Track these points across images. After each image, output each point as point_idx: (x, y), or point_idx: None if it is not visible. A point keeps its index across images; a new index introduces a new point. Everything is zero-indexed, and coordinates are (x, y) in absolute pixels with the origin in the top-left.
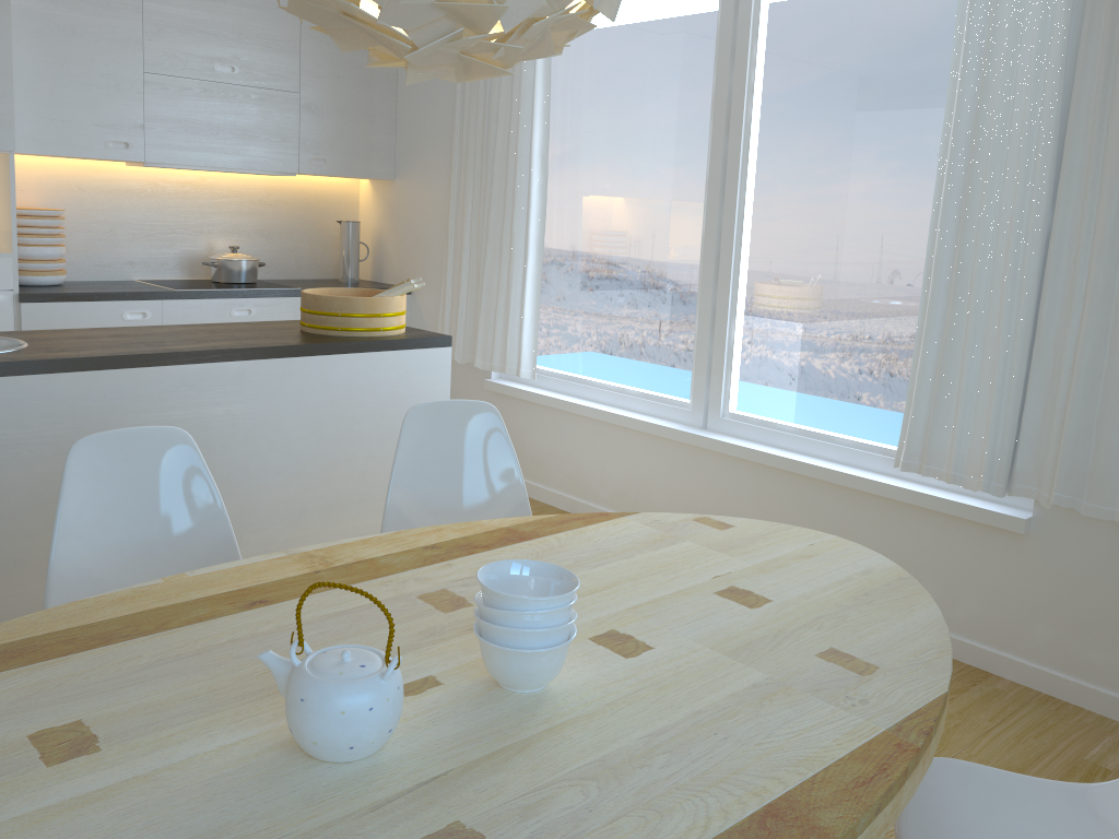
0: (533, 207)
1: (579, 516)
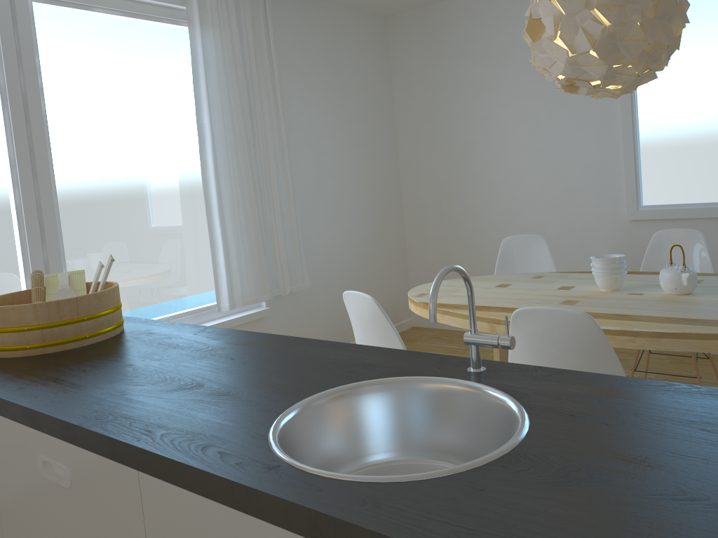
0: None
1: (437, 306)
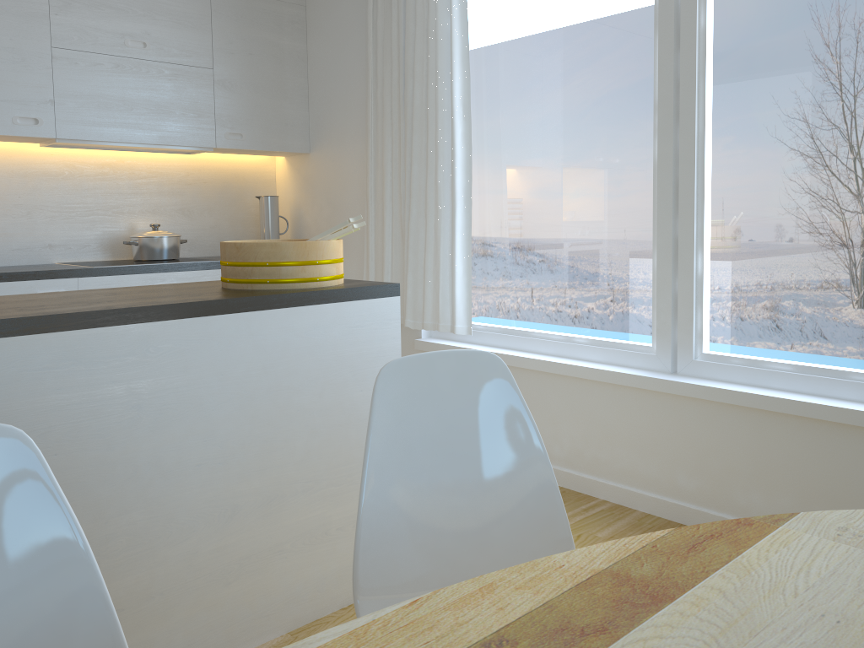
0: (458, 156)
1: (708, 530)
